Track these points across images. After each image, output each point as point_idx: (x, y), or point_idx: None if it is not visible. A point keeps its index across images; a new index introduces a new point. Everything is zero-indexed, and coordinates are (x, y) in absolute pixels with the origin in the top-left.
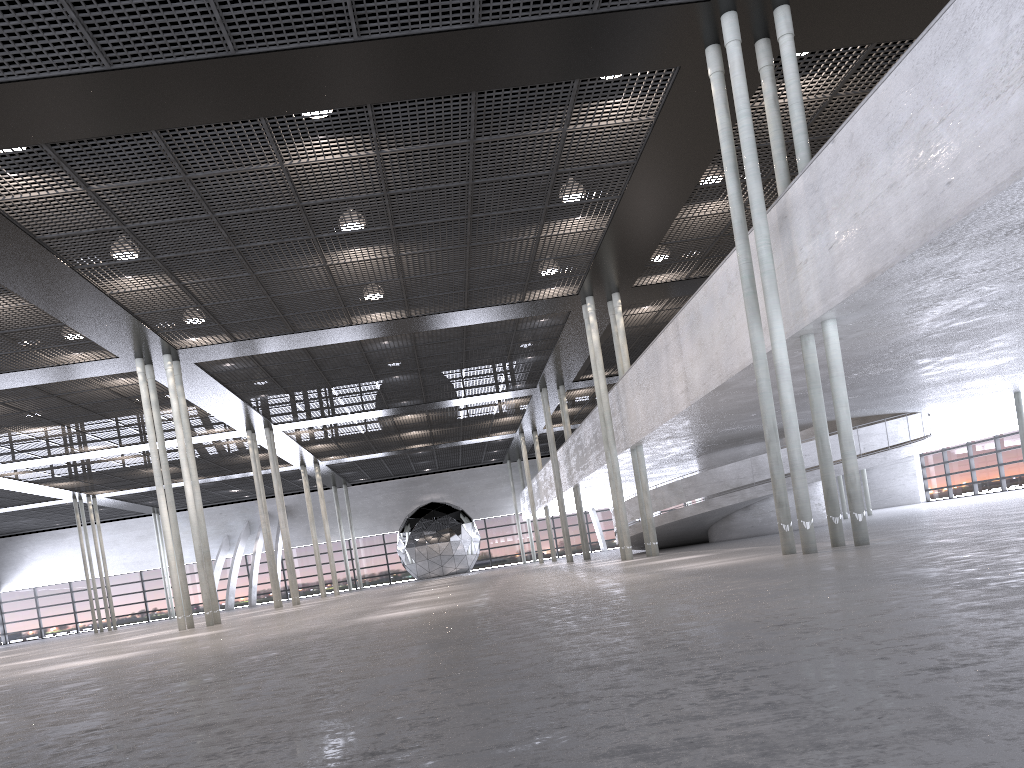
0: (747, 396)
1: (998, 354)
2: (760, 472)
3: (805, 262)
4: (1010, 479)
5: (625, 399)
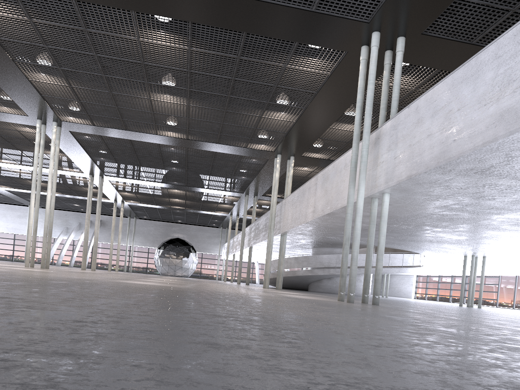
0: (341, 222)
1: (460, 234)
2: (340, 262)
3: (382, 162)
4: (454, 297)
5: (284, 209)
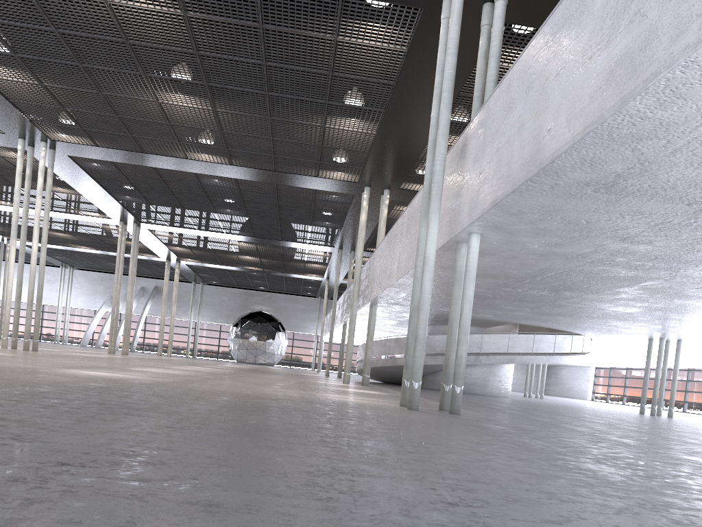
0: (440, 285)
1: (626, 304)
2: None
3: (467, 183)
4: (647, 400)
5: (372, 268)
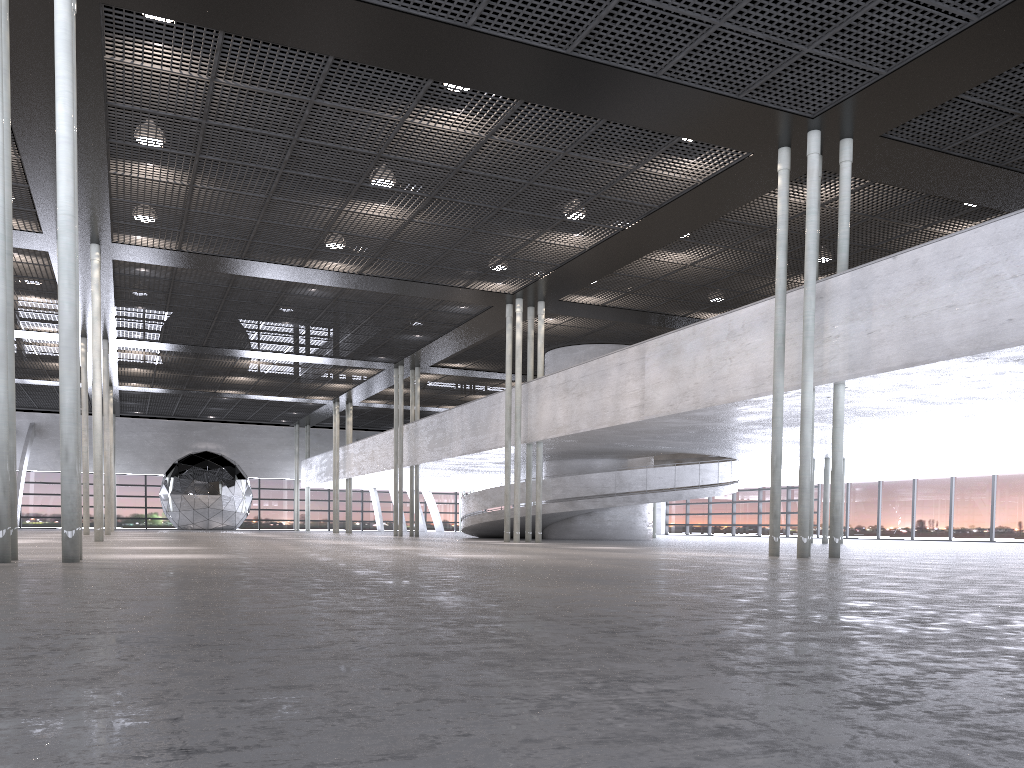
0: (686, 422)
1: (860, 430)
2: (622, 485)
3: (836, 337)
4: (739, 527)
5: (538, 398)
